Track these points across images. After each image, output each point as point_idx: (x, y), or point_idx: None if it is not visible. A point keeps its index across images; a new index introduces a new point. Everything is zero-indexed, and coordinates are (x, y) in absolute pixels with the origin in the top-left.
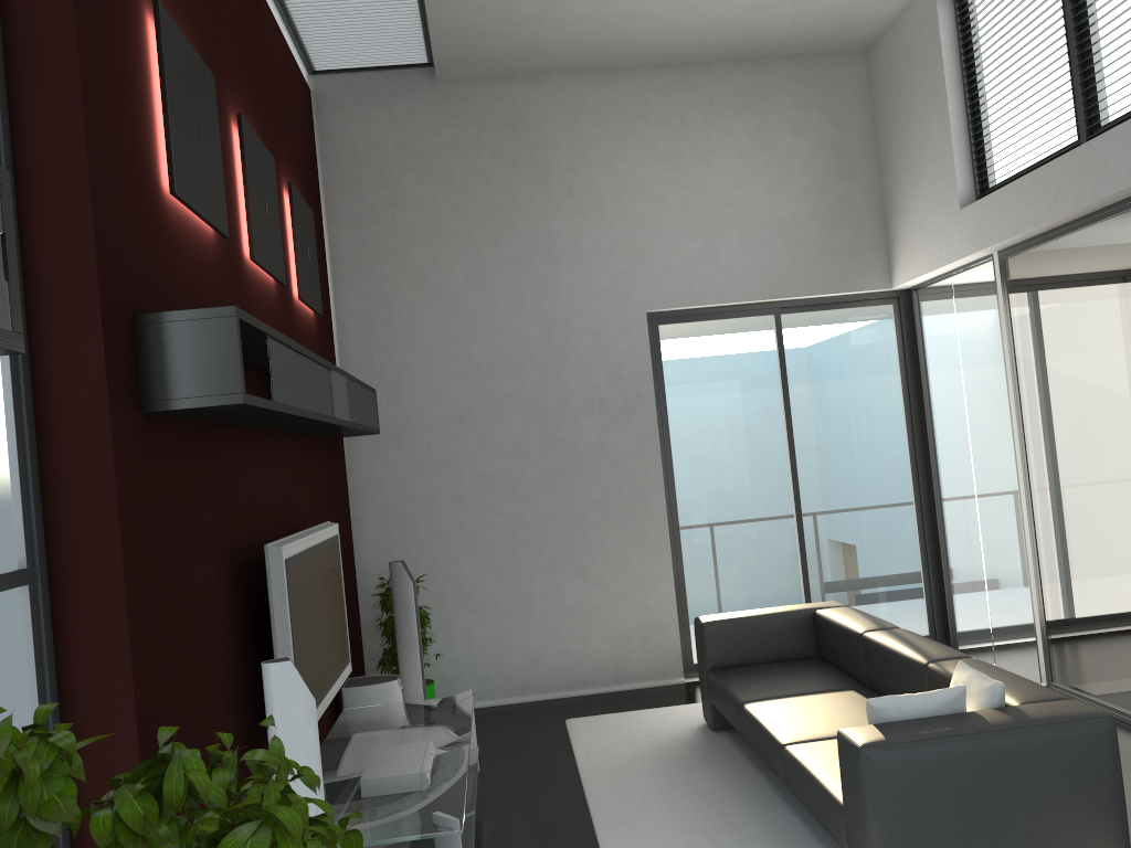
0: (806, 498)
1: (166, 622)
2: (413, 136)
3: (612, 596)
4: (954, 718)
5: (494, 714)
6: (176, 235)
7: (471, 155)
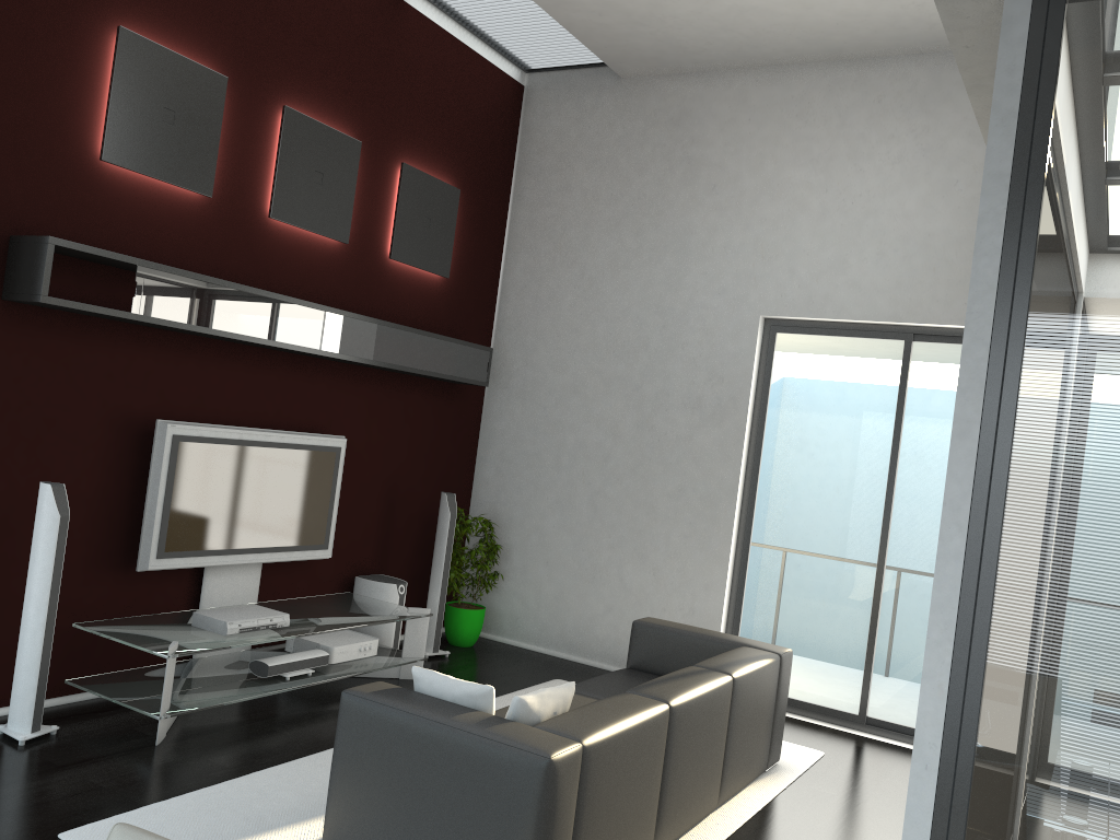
0: (895, 550)
1: None
2: (592, 129)
3: (664, 589)
4: (447, 706)
5: (527, 657)
6: (117, 190)
7: (635, 148)
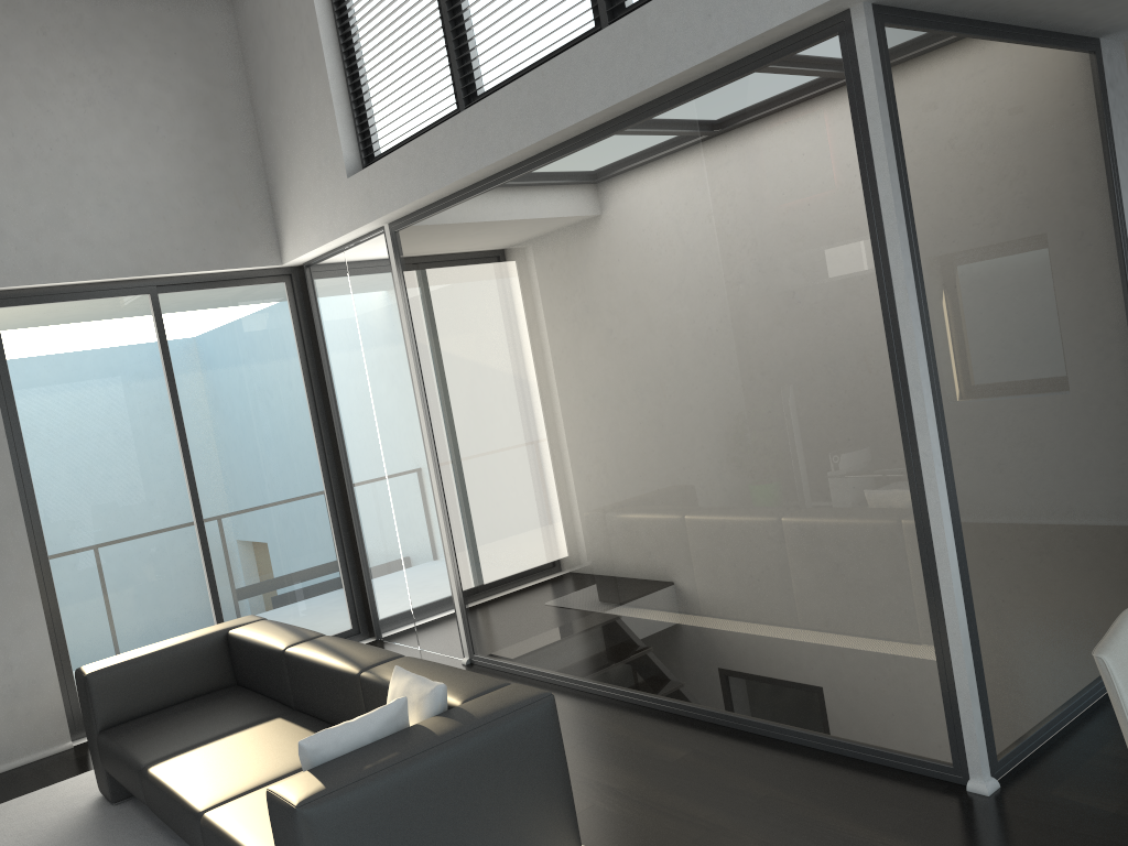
0: (208, 502)
1: None
2: None
3: None
4: (399, 738)
5: None
6: None
7: None
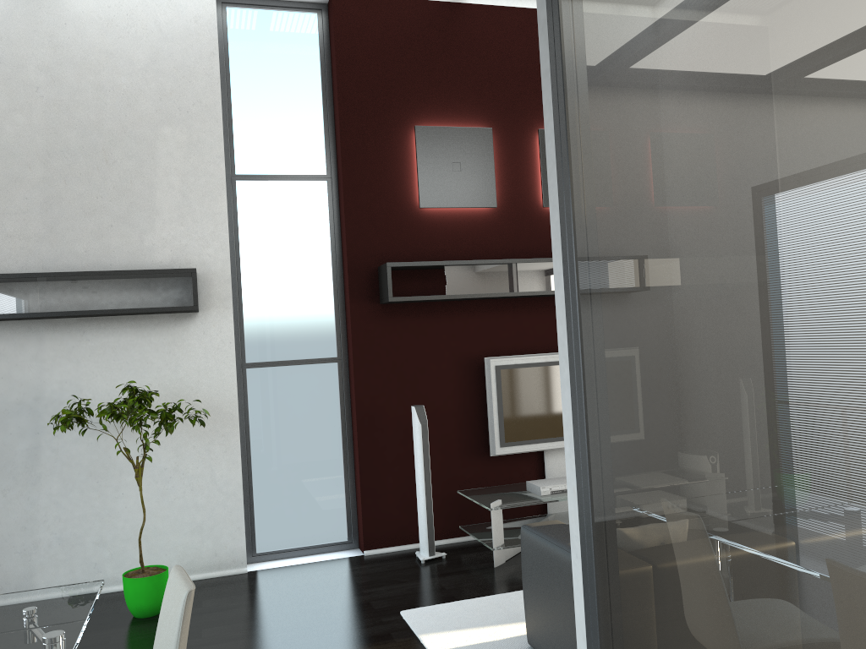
0: None
1: (391, 382)
2: None
3: None
4: None
5: None
6: (435, 222)
7: None
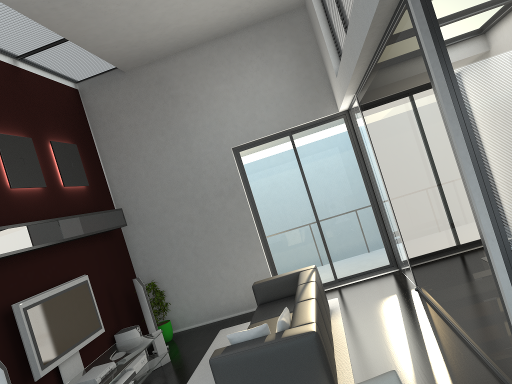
0: (320, 213)
1: None
2: (121, 97)
3: (241, 272)
4: (256, 340)
5: (198, 330)
6: None
7: (145, 99)
